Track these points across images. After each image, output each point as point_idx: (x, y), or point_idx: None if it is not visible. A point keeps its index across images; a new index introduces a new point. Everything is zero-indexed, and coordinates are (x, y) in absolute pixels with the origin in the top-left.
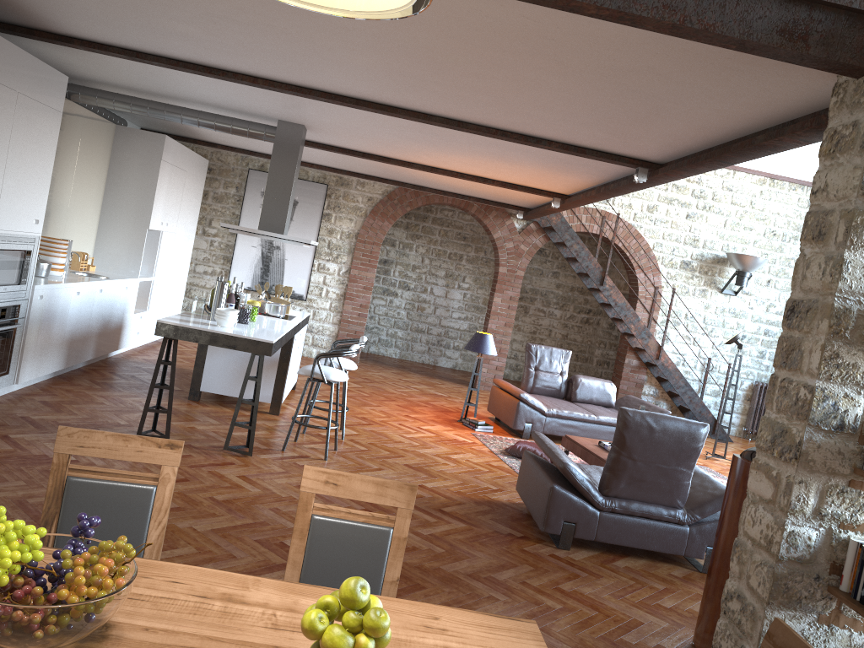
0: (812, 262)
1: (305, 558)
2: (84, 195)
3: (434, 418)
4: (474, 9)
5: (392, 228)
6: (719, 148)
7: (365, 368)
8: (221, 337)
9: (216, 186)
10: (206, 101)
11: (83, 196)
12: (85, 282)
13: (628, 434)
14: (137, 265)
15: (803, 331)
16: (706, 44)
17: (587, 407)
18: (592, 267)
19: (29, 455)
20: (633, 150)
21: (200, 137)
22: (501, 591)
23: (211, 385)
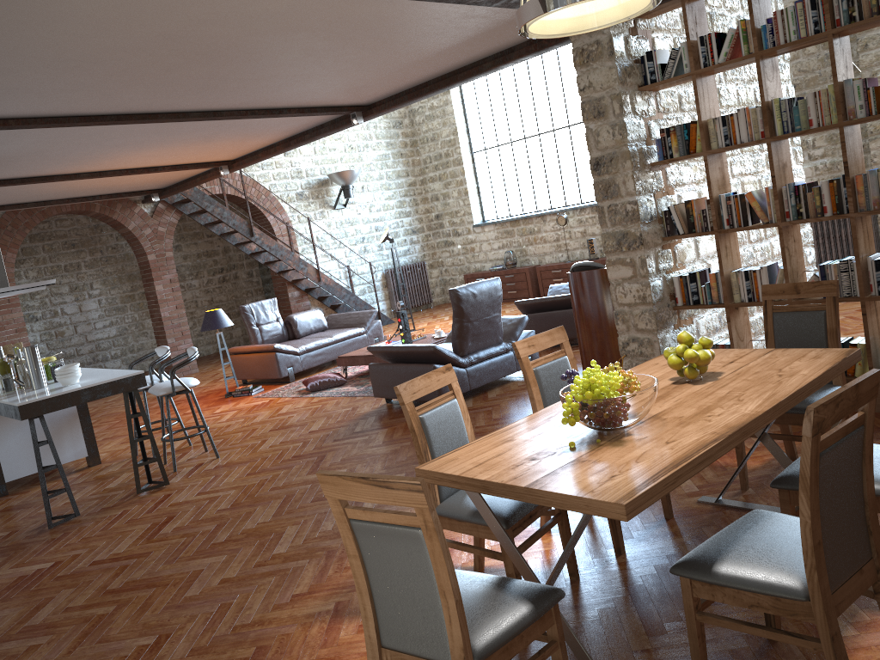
0: (601, 131)
1: (542, 395)
2: None
3: (207, 405)
4: (366, 12)
5: None
6: (443, 80)
7: None
8: (92, 390)
9: None
10: None
11: None
12: None
13: (463, 305)
14: None
15: (612, 173)
16: (509, 9)
17: (315, 336)
18: (239, 223)
19: (9, 584)
20: (357, 99)
21: None
22: (479, 435)
23: (16, 470)
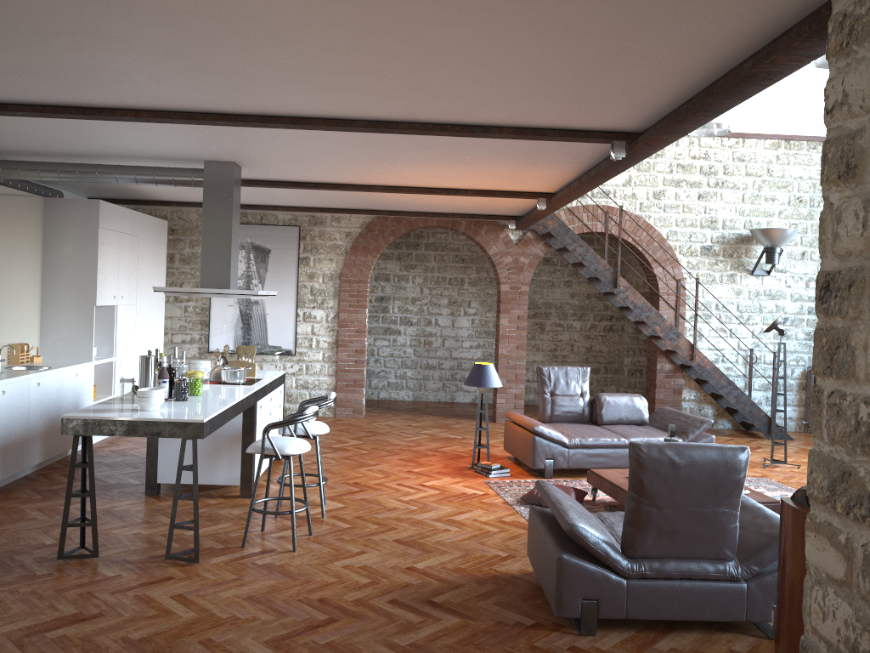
0: (845, 212)
1: None
2: (14, 279)
3: (441, 469)
4: None
5: (384, 261)
6: (700, 94)
7: (371, 418)
8: (141, 425)
9: (181, 246)
10: (118, 153)
11: (12, 281)
12: (11, 378)
13: (645, 475)
14: (89, 347)
15: (849, 316)
16: None
17: (616, 429)
18: (602, 270)
19: None
20: (600, 120)
21: (150, 197)
22: None
23: (169, 474)
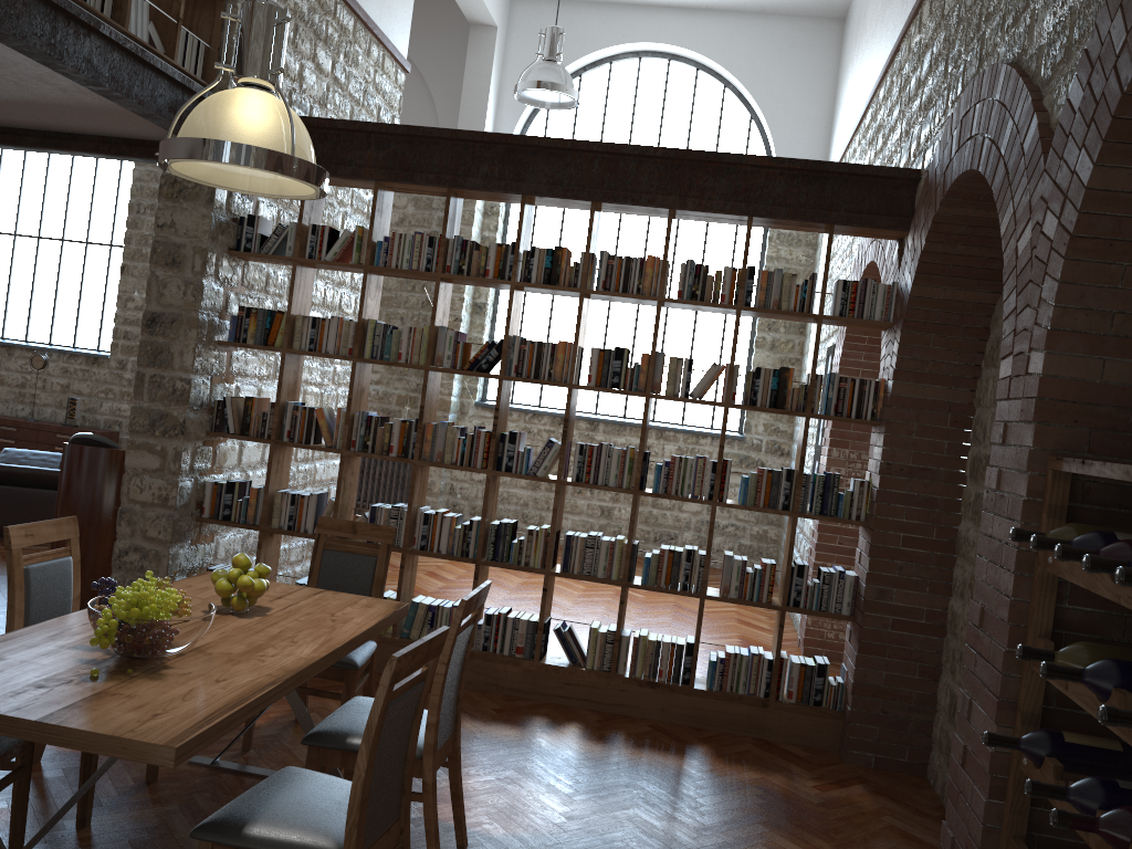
0: (170, 284)
1: (28, 603)
2: None
3: None
4: None
5: None
6: None
7: None
8: None
9: None
10: None
11: None
12: None
13: None
14: None
15: (170, 337)
16: (102, 96)
17: None
18: None
19: None
20: None
21: None
22: None
23: None
